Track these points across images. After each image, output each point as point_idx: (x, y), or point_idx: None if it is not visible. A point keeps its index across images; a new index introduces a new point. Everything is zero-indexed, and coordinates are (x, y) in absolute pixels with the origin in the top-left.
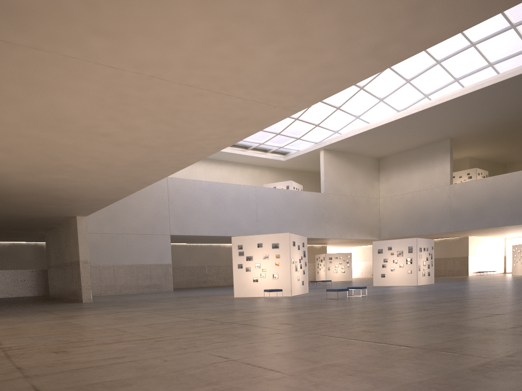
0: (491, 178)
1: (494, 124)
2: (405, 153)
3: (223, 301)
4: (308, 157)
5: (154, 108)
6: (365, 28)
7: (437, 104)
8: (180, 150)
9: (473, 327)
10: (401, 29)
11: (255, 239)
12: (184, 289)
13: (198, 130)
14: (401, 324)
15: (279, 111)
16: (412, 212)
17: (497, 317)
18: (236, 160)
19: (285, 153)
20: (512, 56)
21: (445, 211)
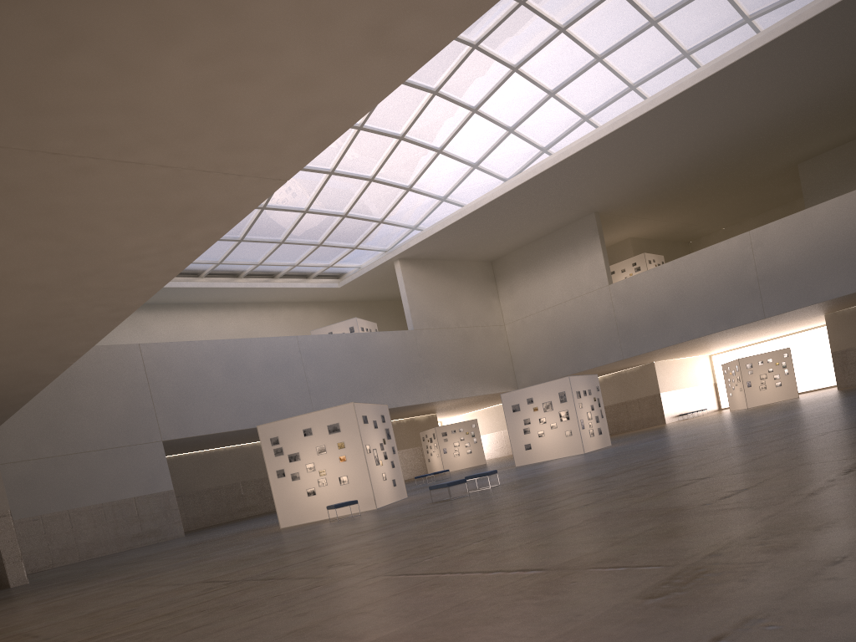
0: (669, 264)
1: (657, 180)
2: (531, 246)
3: (258, 538)
4: (378, 276)
5: (6, 208)
6: None
7: (562, 159)
8: (102, 285)
9: (659, 509)
10: None
11: (298, 422)
12: (205, 530)
13: (116, 241)
14: (540, 527)
15: (250, 183)
16: (559, 338)
17: (701, 484)
18: (260, 299)
19: (339, 275)
20: (661, 70)
21: (609, 327)
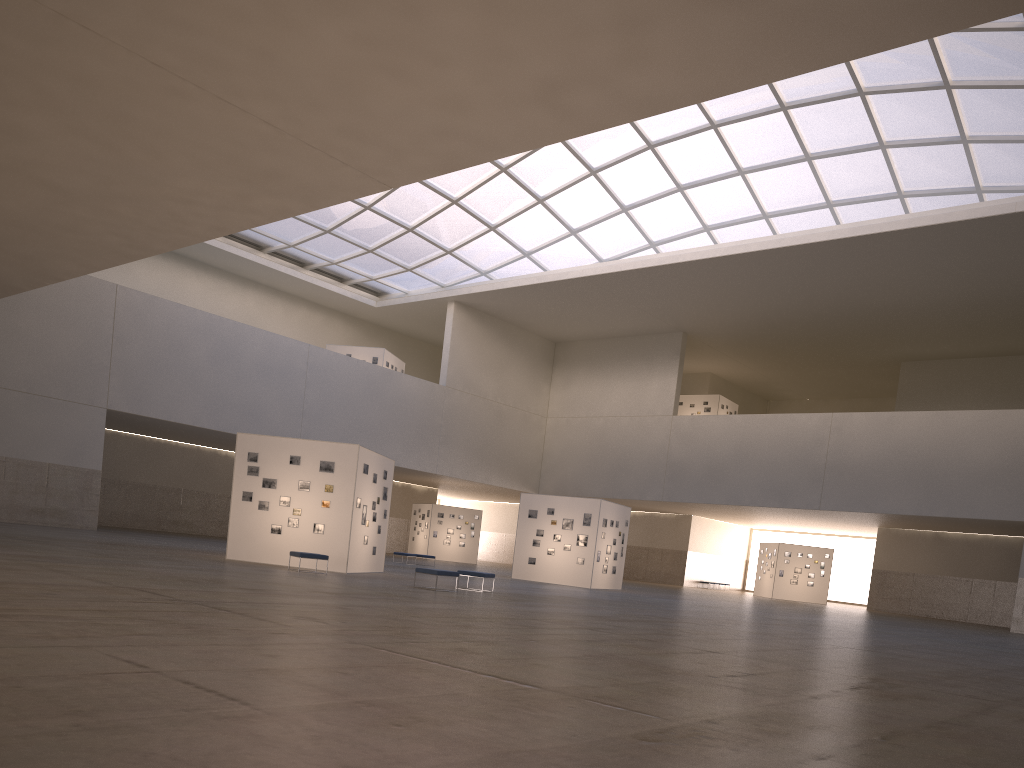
0: (742, 417)
1: (758, 323)
2: (604, 342)
3: (199, 562)
4: (424, 311)
5: (68, 96)
6: (532, 38)
7: (669, 263)
8: (131, 214)
9: (664, 667)
10: (601, 62)
11: (288, 445)
12: (123, 531)
13: (173, 176)
14: (537, 647)
15: (351, 176)
16: (601, 453)
17: (710, 657)
18: (278, 285)
19: (380, 293)
20: (800, 210)
21: (658, 461)
